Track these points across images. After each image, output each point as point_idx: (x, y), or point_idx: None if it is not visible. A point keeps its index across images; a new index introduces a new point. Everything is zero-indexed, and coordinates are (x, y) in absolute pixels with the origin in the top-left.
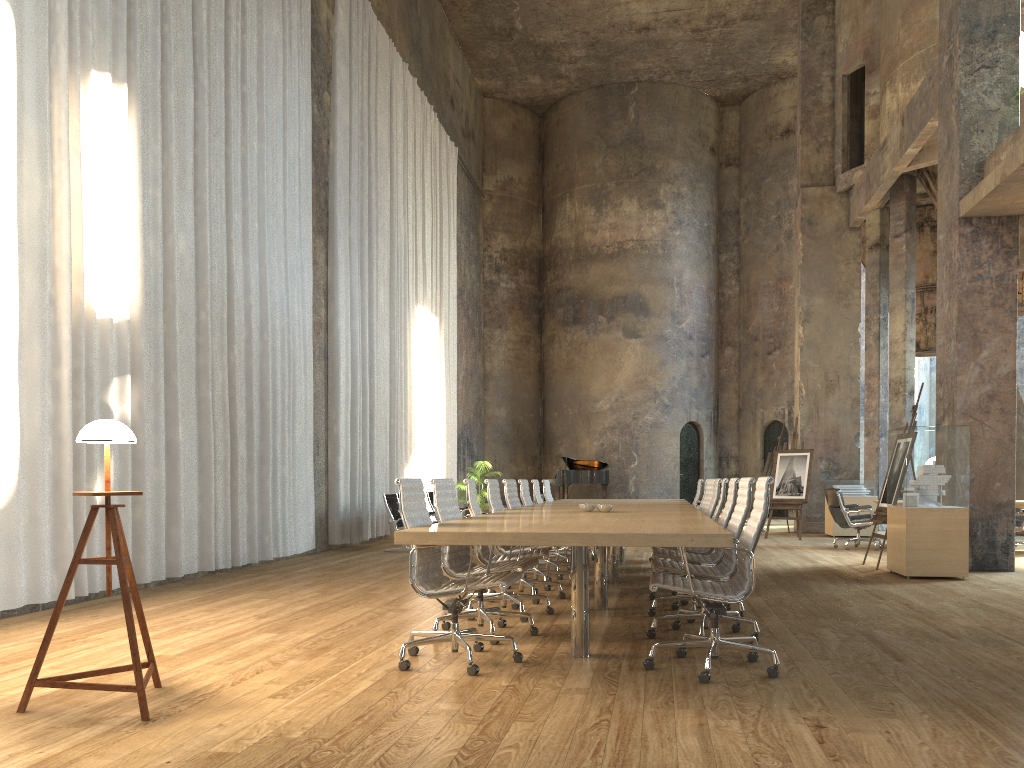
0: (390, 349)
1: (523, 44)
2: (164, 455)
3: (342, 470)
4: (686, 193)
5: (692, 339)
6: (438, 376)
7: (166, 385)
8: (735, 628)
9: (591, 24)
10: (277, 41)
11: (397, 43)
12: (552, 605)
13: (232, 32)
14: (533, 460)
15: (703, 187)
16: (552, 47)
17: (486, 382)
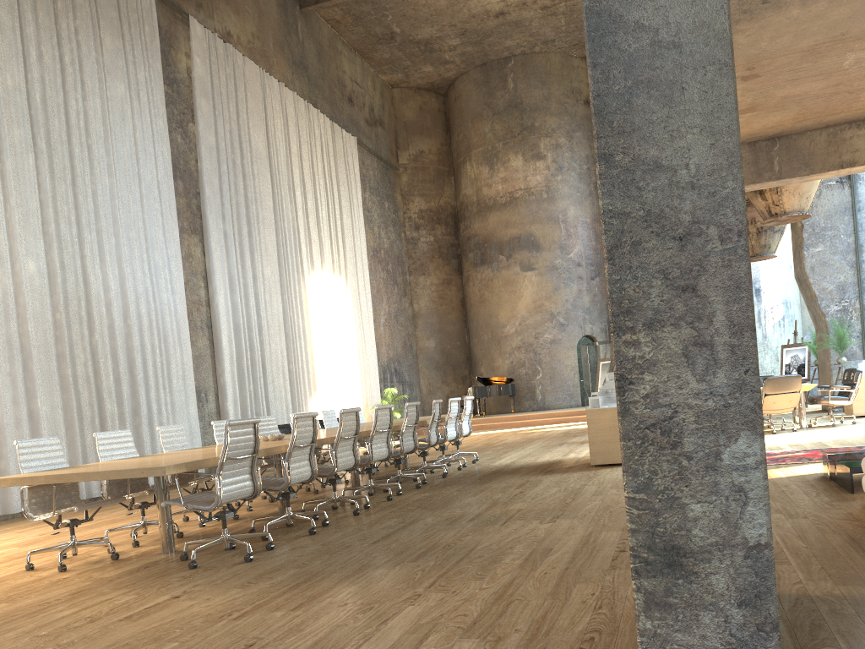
0: (284, 310)
1: (406, 43)
2: (24, 421)
3: (232, 411)
4: (564, 143)
5: (581, 265)
6: (347, 324)
7: (25, 370)
8: (323, 523)
9: (455, 18)
10: (123, 98)
11: (275, 67)
12: (258, 511)
13: (70, 103)
14: (463, 380)
15: (580, 135)
16: (431, 41)
17: (416, 320)
